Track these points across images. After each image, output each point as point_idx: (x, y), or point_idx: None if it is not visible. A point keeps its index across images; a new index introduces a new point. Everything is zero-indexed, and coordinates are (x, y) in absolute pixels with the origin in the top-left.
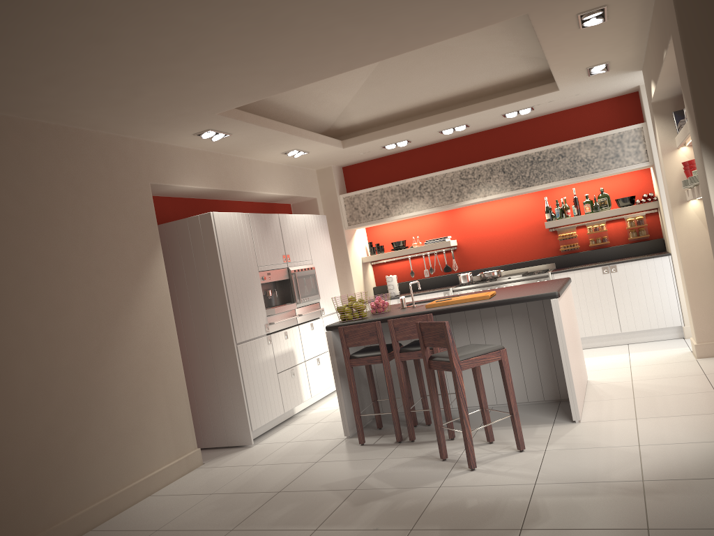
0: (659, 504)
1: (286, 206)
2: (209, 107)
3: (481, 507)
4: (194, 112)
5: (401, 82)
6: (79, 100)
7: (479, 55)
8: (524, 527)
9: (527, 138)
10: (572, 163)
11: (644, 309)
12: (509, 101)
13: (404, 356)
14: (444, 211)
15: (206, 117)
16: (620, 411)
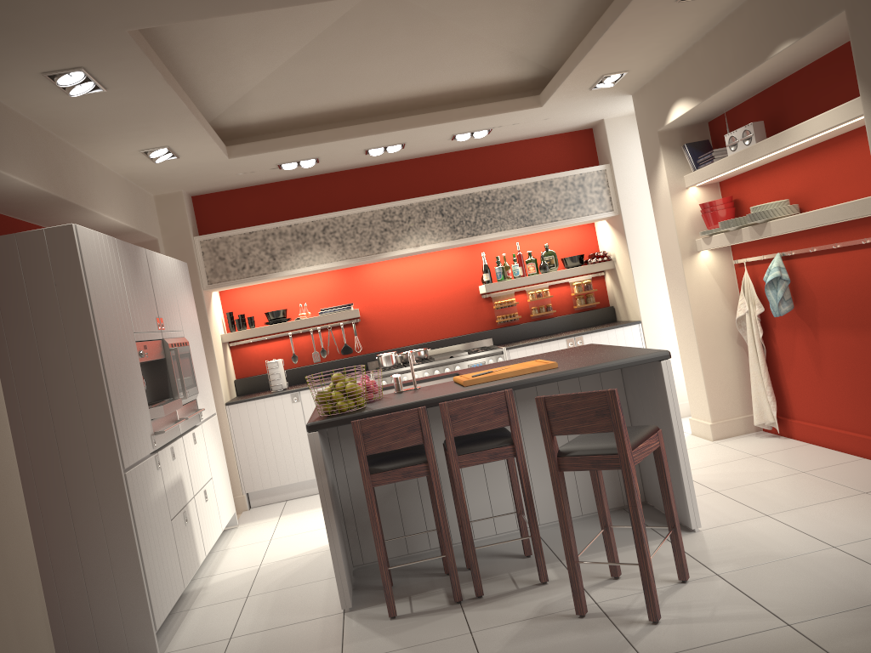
0: None
1: None
2: (132, 8)
3: None
4: (94, 15)
5: (347, 62)
6: None
7: (464, 39)
8: None
9: (464, 174)
10: (528, 208)
11: None
12: (479, 114)
13: (466, 461)
14: (341, 269)
15: (103, 35)
16: (730, 509)
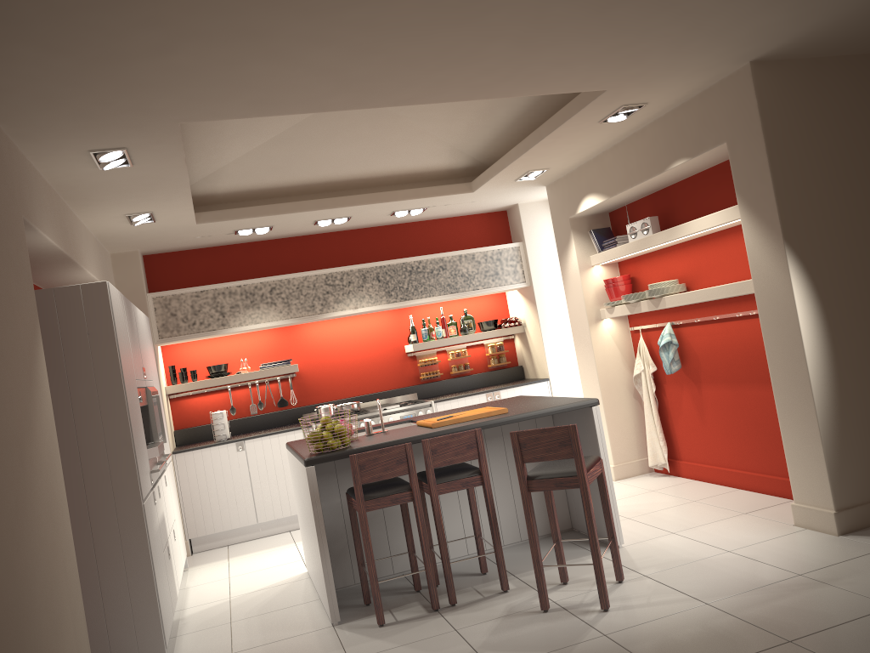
0: (857, 586)
1: None
2: (195, 108)
3: (700, 637)
4: (163, 111)
5: (315, 146)
6: (69, 31)
7: (416, 134)
8: (790, 639)
9: (397, 245)
10: (453, 277)
11: None
12: (420, 195)
13: (443, 489)
14: (279, 327)
15: (159, 125)
16: (642, 530)
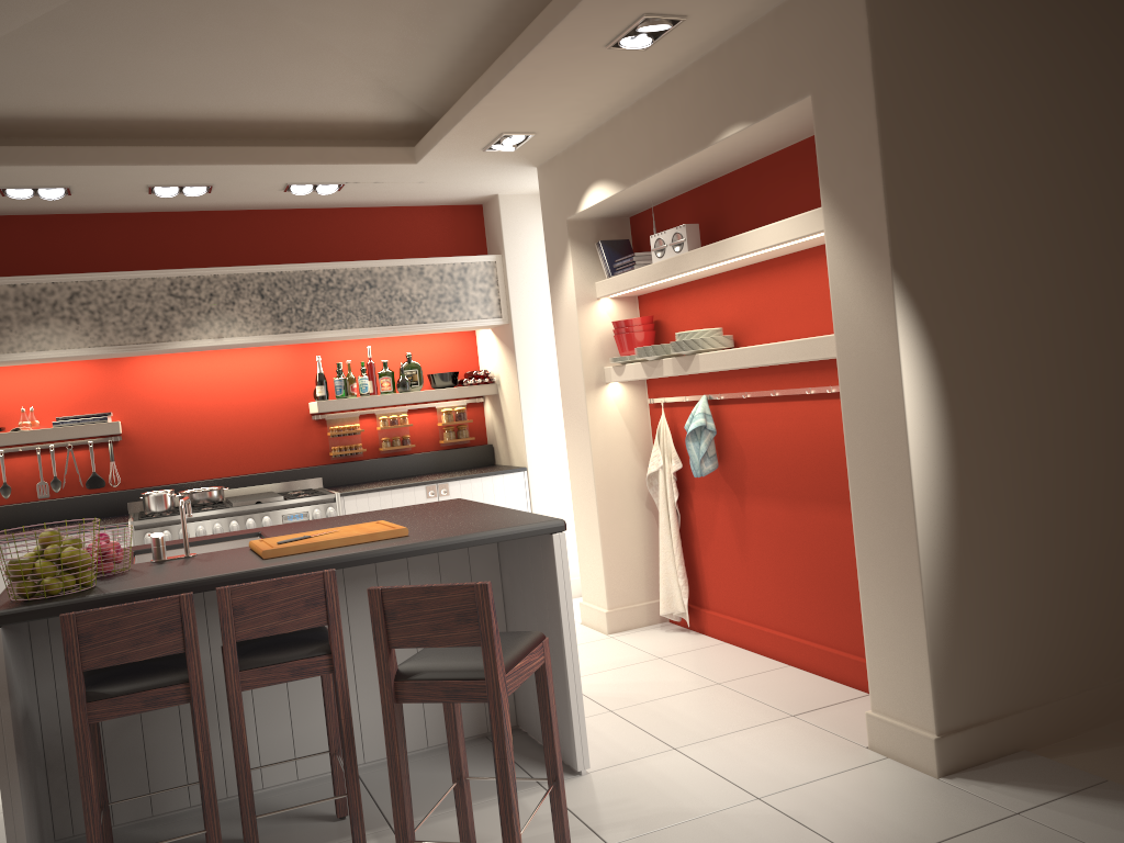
0: None
1: None
2: None
3: None
4: None
5: (126, 48)
6: None
7: (312, 49)
8: None
9: (300, 242)
10: (387, 301)
11: None
12: (326, 159)
13: (254, 680)
14: (98, 360)
15: None
16: (628, 739)
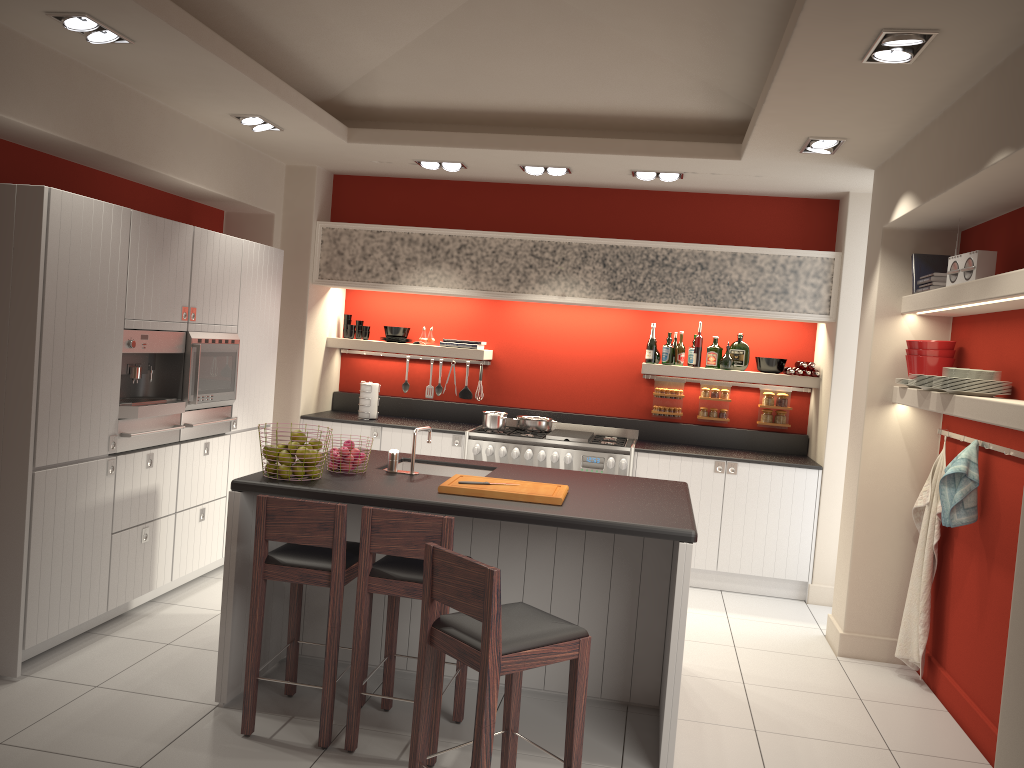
0: None
1: (214, 213)
2: None
3: None
4: None
5: (487, 56)
6: None
7: (636, 55)
8: None
9: (653, 221)
10: (715, 283)
11: (760, 543)
12: (655, 152)
13: (377, 586)
14: (485, 299)
15: None
16: (739, 763)
